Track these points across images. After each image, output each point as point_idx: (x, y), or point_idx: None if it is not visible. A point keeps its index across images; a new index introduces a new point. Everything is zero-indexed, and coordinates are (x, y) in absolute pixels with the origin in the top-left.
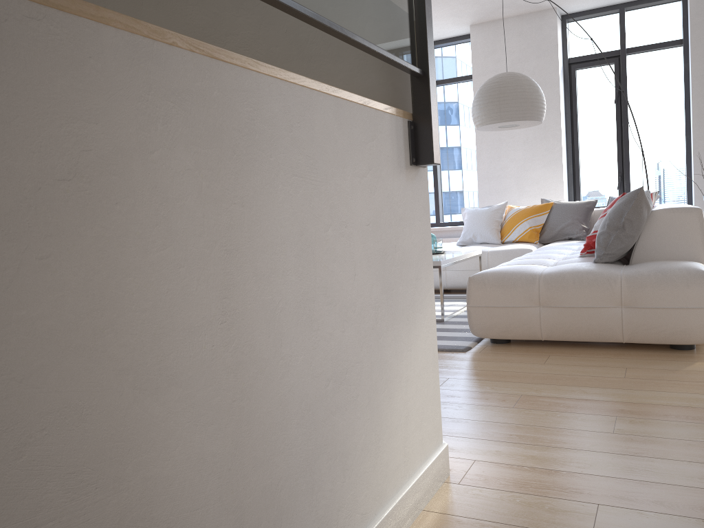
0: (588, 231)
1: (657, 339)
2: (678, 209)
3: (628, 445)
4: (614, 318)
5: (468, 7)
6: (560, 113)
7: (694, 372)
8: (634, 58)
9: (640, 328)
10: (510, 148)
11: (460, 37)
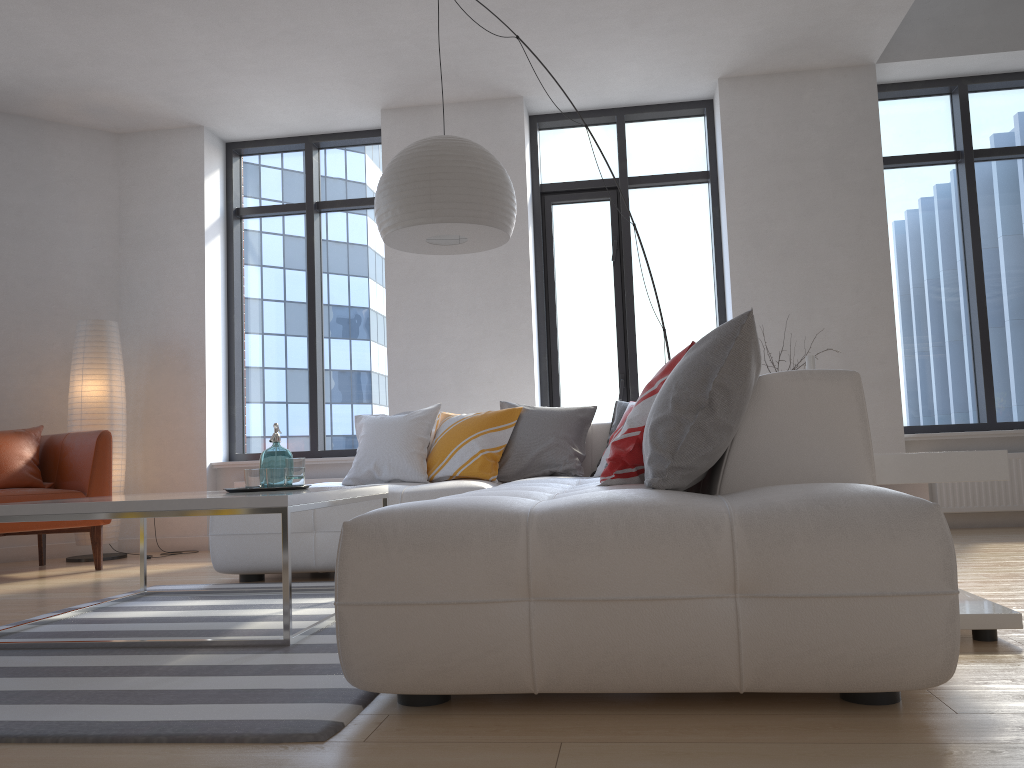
0: (583, 460)
1: (825, 680)
2: (814, 372)
3: None
4: (718, 627)
5: (378, 68)
6: (529, 266)
7: None
8: (640, 193)
9: (784, 651)
10: (446, 320)
11: (364, 132)
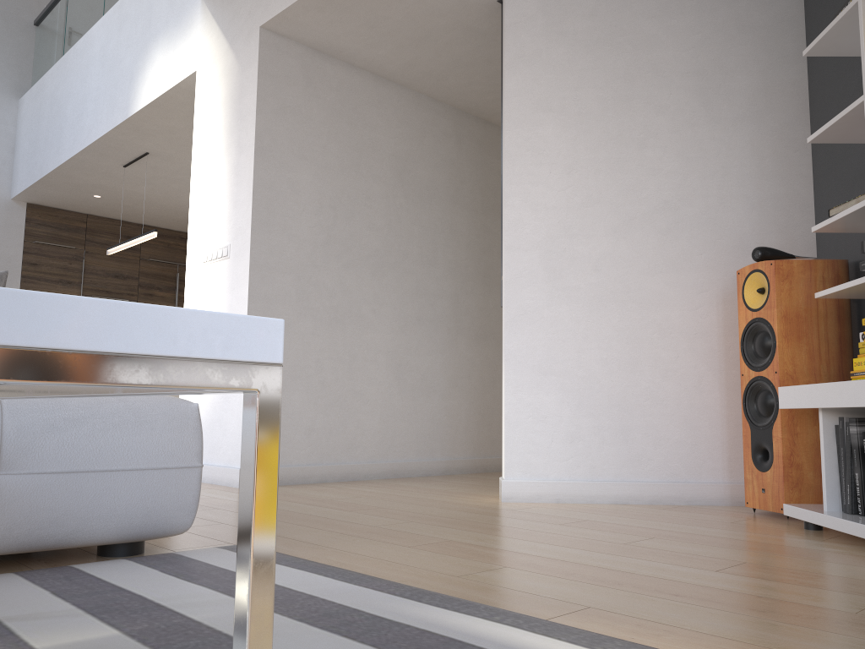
0: None
1: None
2: None
3: (371, 494)
4: None
5: None
6: None
7: None
8: None
9: None
10: None
11: None
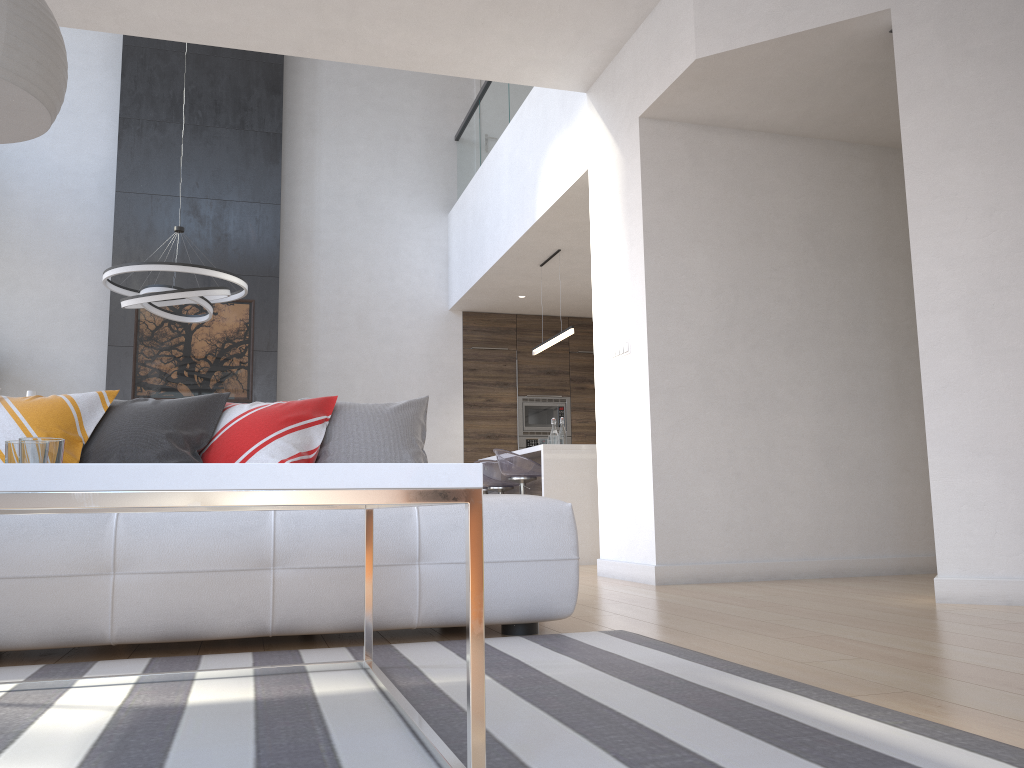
0: None
1: None
2: None
3: (788, 593)
4: None
5: None
6: None
7: None
8: None
9: None
10: None
11: None
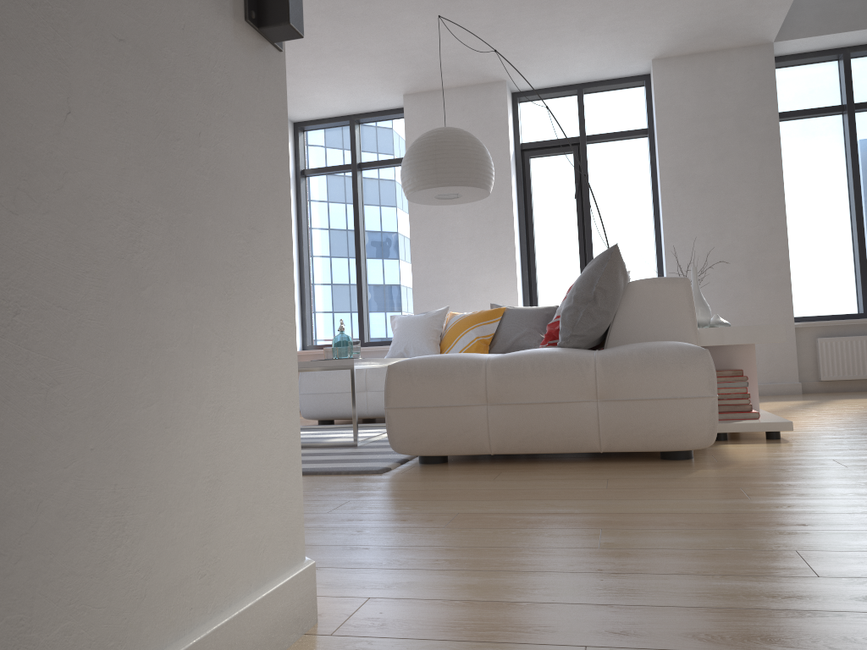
0: None
1: (645, 444)
2: (662, 279)
3: (625, 561)
4: (587, 417)
5: (400, 68)
6: (513, 205)
7: (698, 479)
8: (596, 147)
9: (622, 429)
10: (453, 247)
11: (392, 111)
